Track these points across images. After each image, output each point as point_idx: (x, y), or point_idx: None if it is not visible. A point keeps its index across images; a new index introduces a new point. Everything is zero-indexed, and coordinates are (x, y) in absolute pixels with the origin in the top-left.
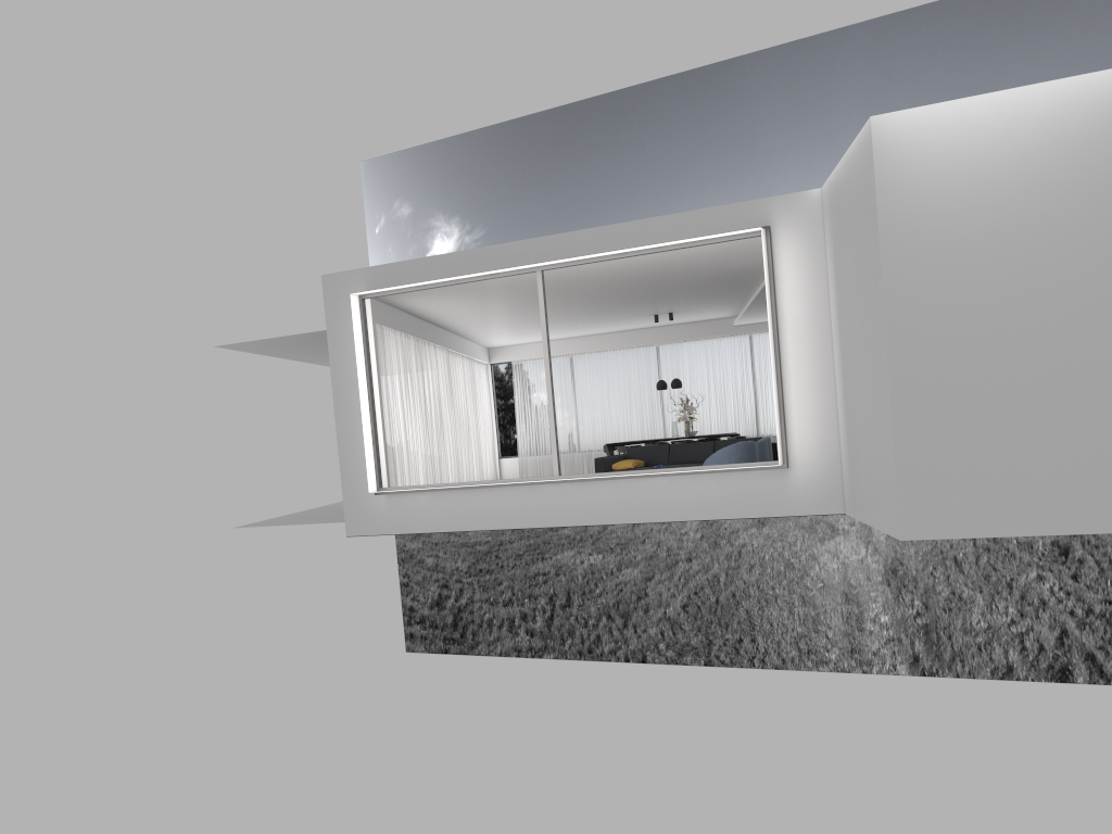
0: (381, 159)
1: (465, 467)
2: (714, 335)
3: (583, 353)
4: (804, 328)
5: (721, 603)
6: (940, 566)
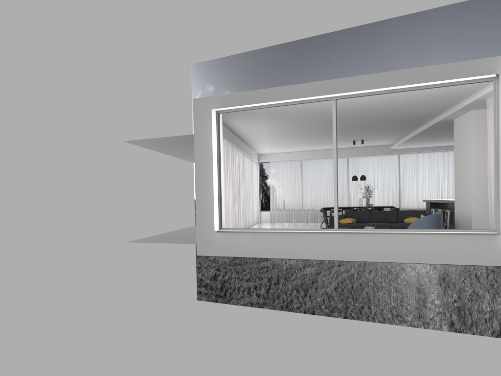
0: (201, 63)
1: (247, 215)
2: (379, 153)
3: (308, 159)
4: None
5: (354, 288)
6: (468, 278)
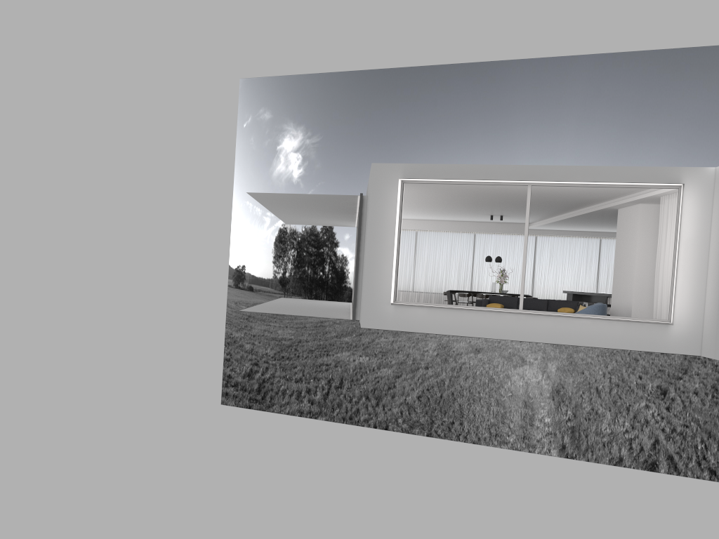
0: (255, 79)
1: None
2: (513, 232)
3: (426, 230)
4: (692, 245)
5: (444, 398)
6: (587, 392)
